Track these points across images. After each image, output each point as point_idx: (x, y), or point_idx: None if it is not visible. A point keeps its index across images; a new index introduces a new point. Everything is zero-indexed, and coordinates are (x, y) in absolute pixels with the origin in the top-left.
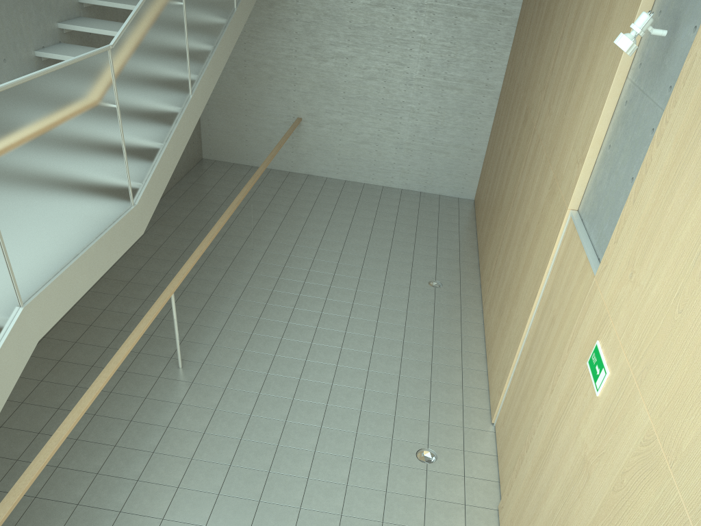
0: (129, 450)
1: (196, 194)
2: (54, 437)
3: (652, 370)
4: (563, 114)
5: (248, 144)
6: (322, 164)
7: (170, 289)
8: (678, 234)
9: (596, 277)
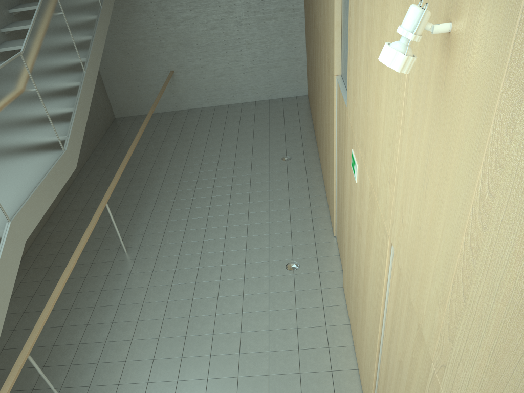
0: (104, 307)
1: (115, 142)
2: (51, 299)
3: (366, 151)
4: (324, 14)
5: (143, 99)
6: (196, 99)
7: (104, 201)
8: (362, 65)
9: (347, 111)
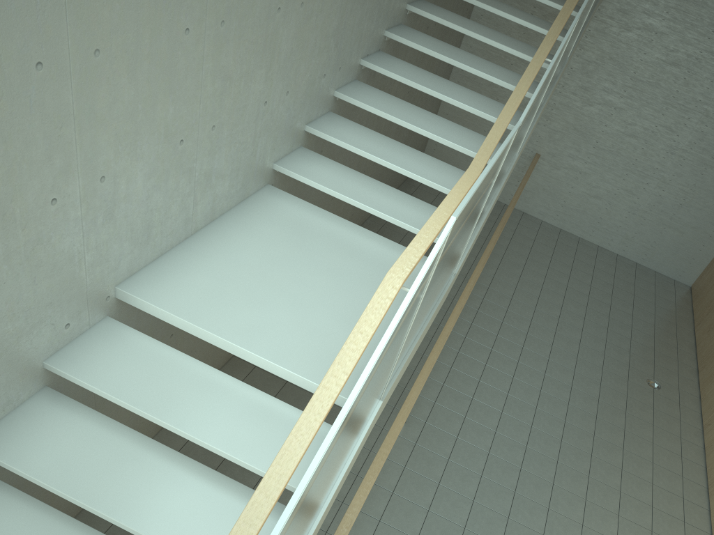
0: None
1: None
2: (344, 522)
3: None
4: None
5: None
6: (543, 206)
7: (436, 352)
8: None
9: None
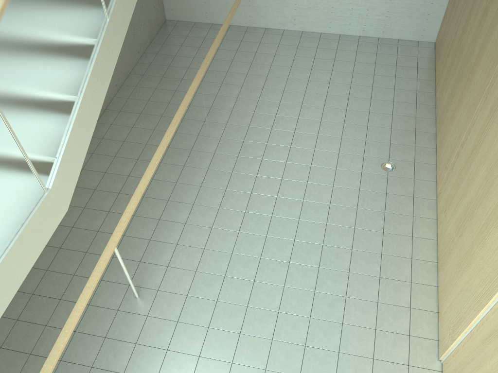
0: None
1: (159, 68)
2: None
3: None
4: None
5: (207, 1)
6: (279, 15)
7: (111, 245)
8: None
9: None
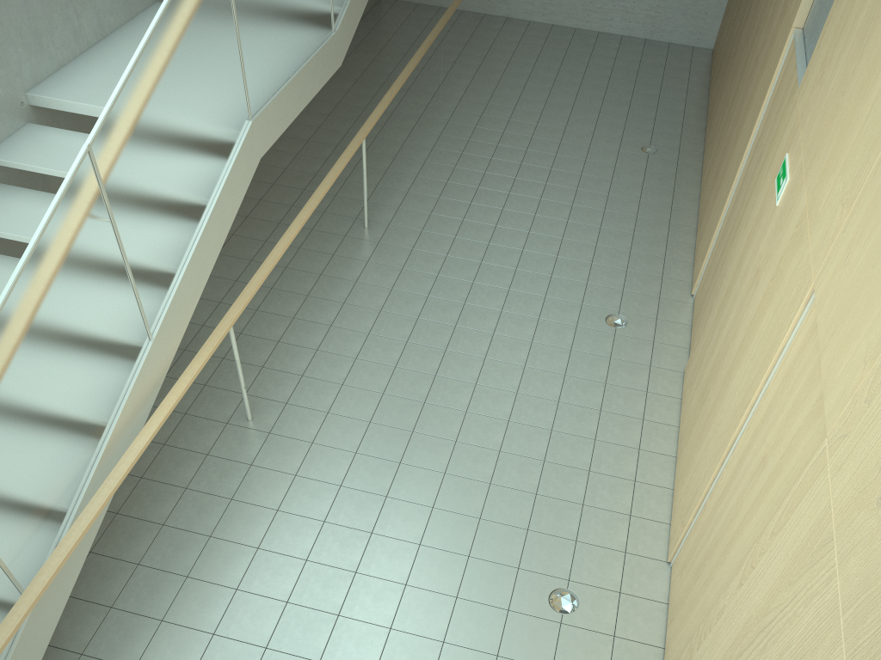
0: (321, 300)
1: (376, 42)
2: (270, 258)
3: (815, 158)
4: None
5: None
6: (526, 2)
7: (362, 133)
8: (857, 22)
9: (798, 91)
